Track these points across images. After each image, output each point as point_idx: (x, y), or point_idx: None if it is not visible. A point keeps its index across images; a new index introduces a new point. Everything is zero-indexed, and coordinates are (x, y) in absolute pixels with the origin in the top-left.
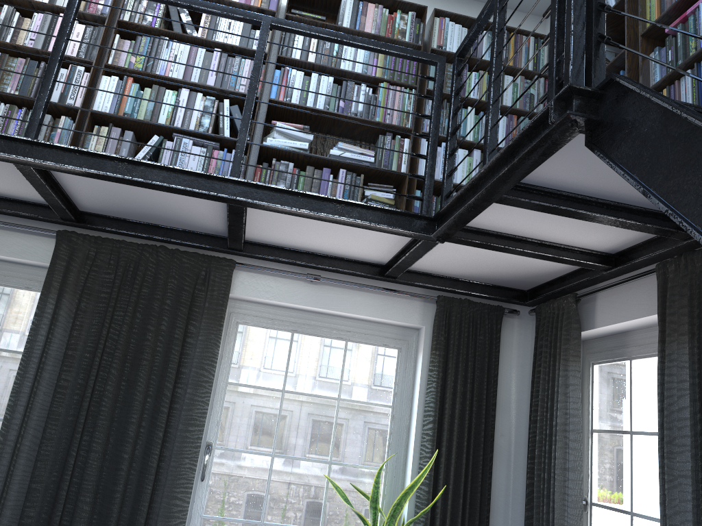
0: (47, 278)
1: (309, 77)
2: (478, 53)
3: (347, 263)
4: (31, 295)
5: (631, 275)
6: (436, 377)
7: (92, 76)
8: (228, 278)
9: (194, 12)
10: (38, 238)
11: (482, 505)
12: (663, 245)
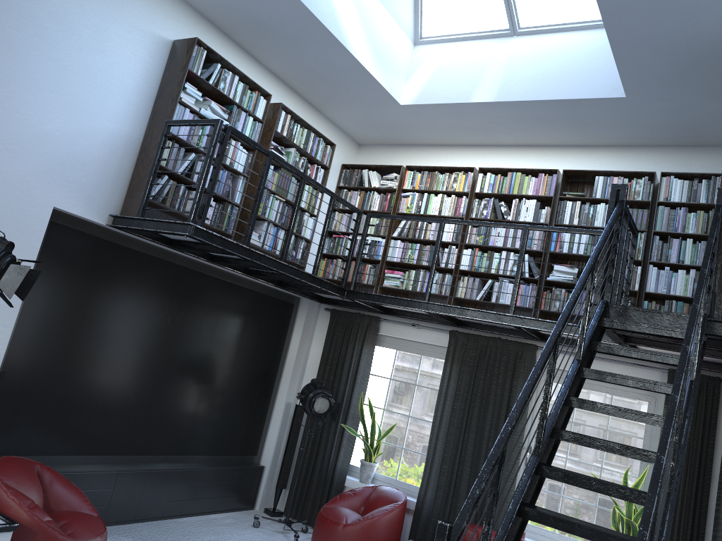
0: (446, 354)
1: (574, 234)
2: (697, 197)
3: None
4: (442, 361)
5: None
6: None
7: (459, 250)
8: (533, 355)
9: (511, 200)
10: (442, 333)
11: (696, 508)
12: None
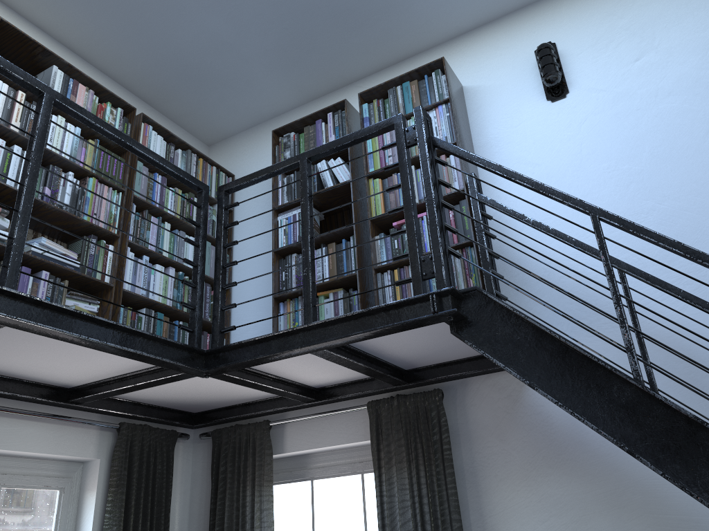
0: None
1: (12, 149)
2: None
3: (24, 385)
4: None
5: (327, 407)
6: (118, 519)
7: None
8: None
9: None
10: None
11: None
12: (369, 386)
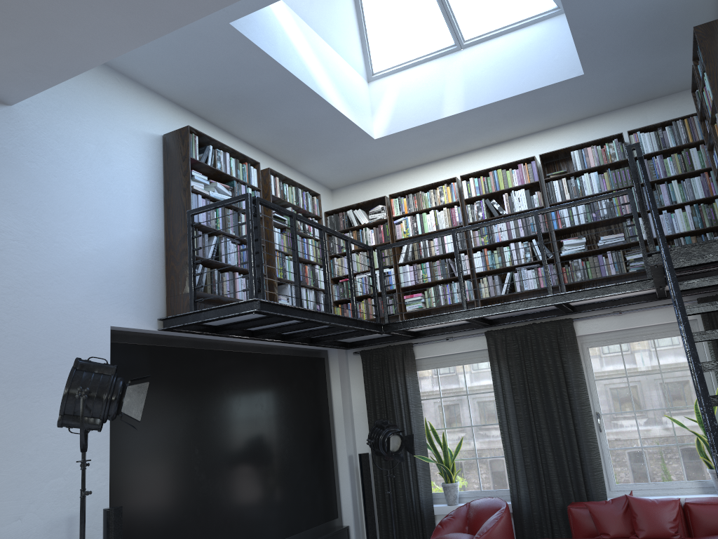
0: (489, 355)
1: (570, 208)
2: (666, 143)
3: (633, 298)
4: (484, 364)
5: None
6: (711, 346)
7: (468, 255)
8: (571, 328)
9: (498, 196)
10: (477, 338)
11: None
12: None
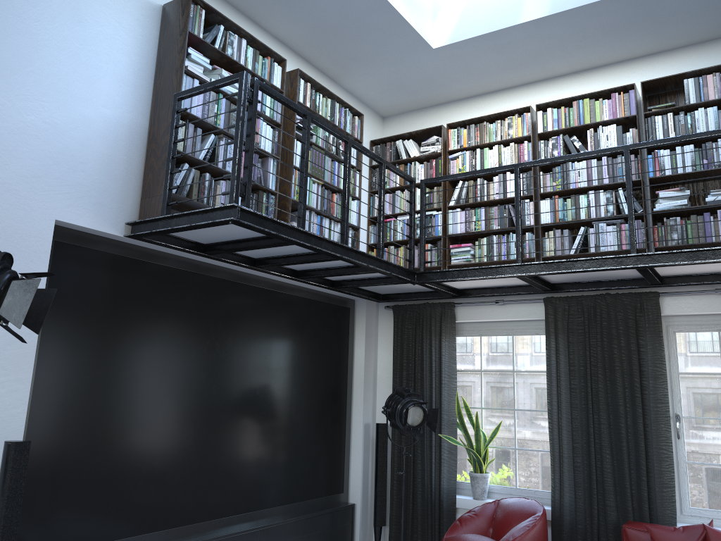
0: (546, 327)
1: (674, 151)
2: None
3: None
4: (539, 337)
5: None
6: None
7: (534, 203)
8: (656, 304)
9: (581, 133)
10: (533, 304)
11: None
12: None
